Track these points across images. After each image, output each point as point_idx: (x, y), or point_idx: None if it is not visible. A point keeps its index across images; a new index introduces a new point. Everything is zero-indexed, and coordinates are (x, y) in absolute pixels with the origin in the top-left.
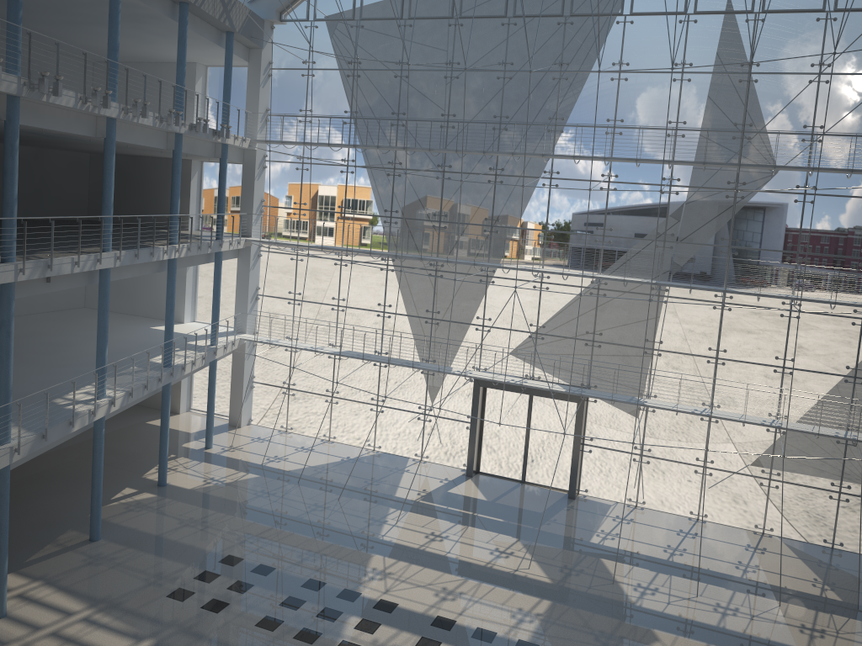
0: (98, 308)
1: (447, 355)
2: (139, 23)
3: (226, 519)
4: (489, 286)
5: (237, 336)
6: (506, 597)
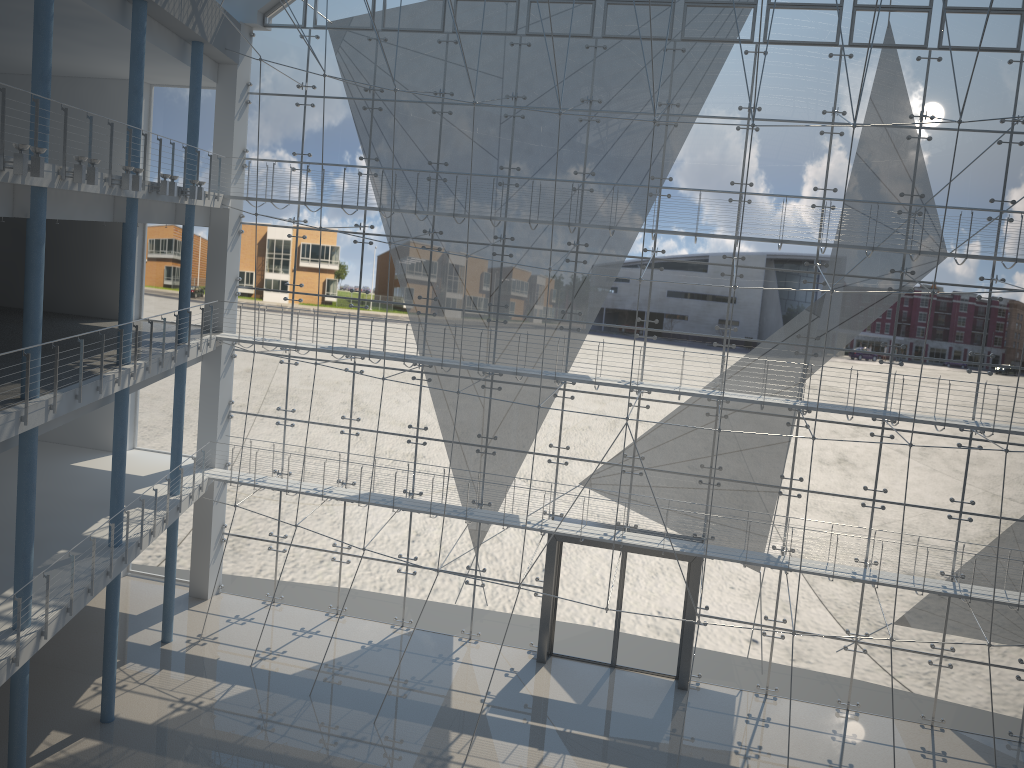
0: (19, 487)
1: (507, 496)
2: (65, 26)
3: None
4: (567, 403)
5: (204, 473)
6: None
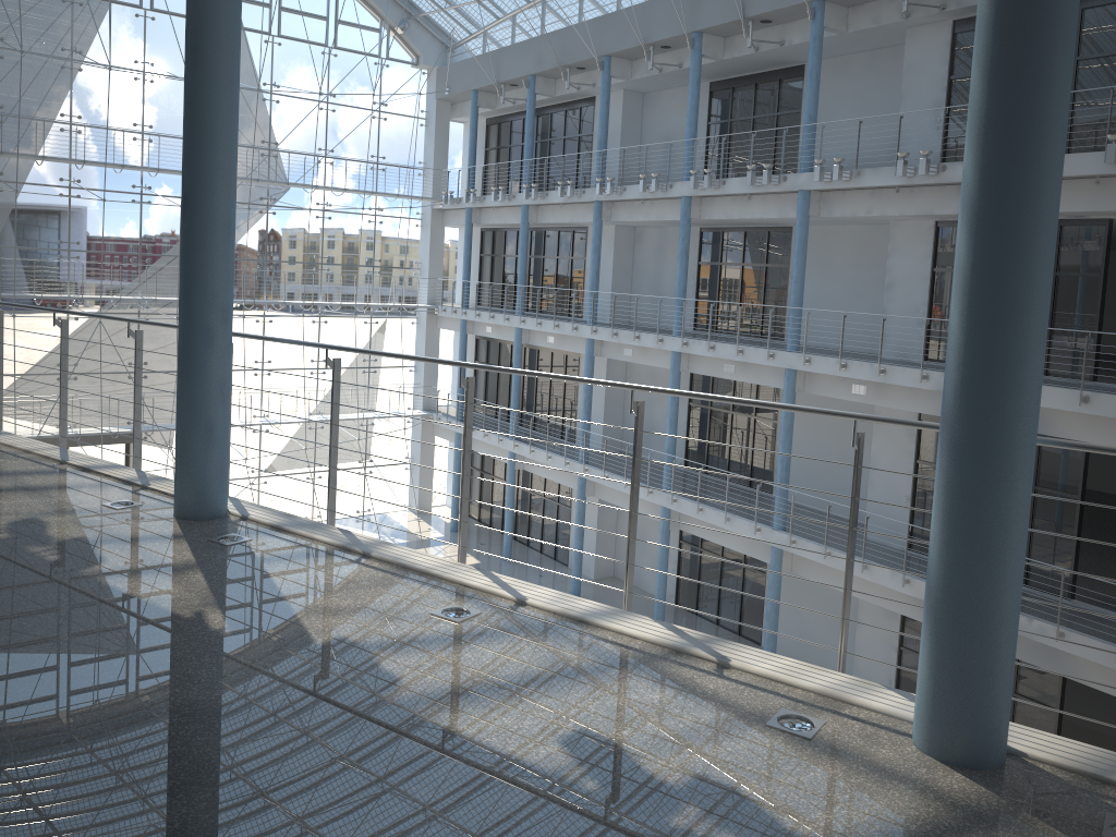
0: None
1: None
2: None
3: None
4: None
5: None
6: None
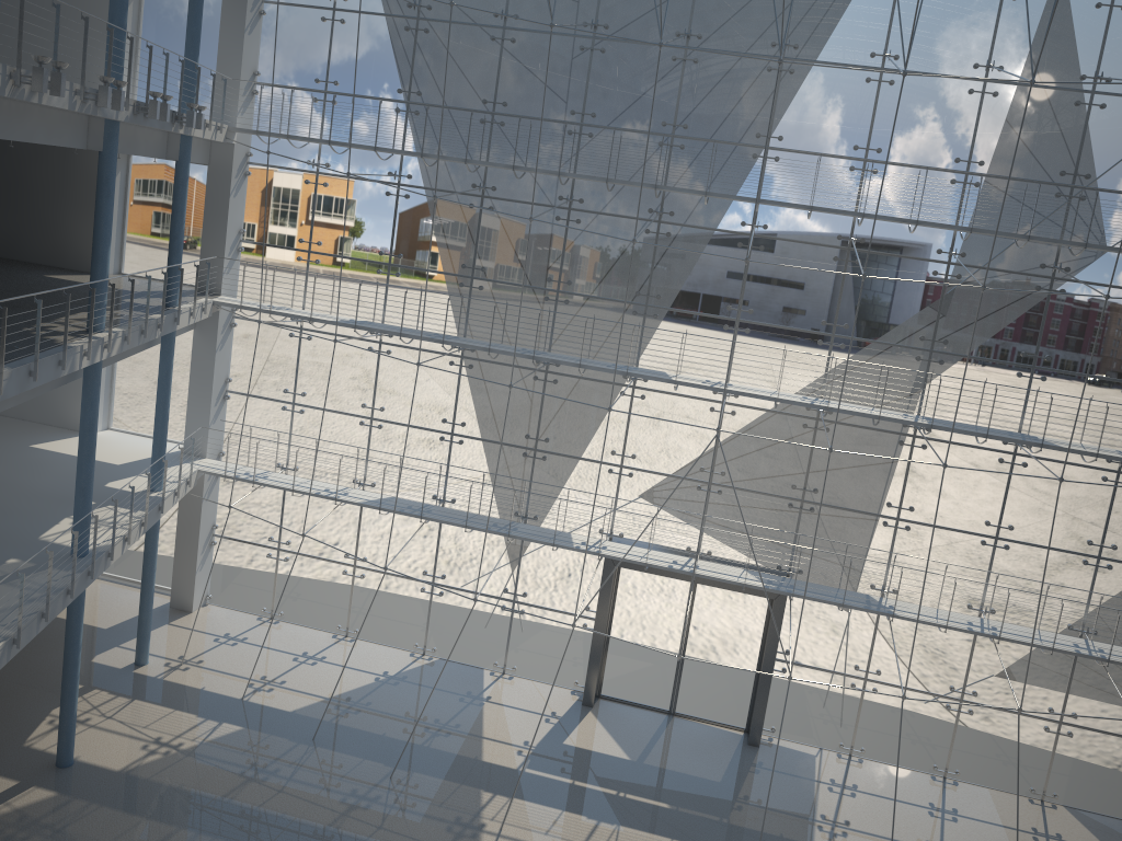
0: None
1: (557, 509)
2: None
3: None
4: (636, 403)
5: (192, 464)
6: None
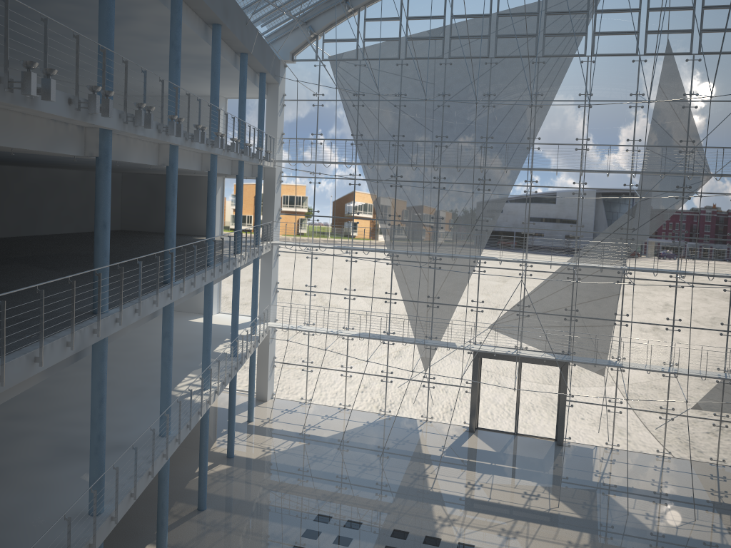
0: (205, 313)
1: (447, 332)
2: (201, 69)
3: (299, 483)
4: (481, 274)
5: (265, 324)
6: (553, 533)
